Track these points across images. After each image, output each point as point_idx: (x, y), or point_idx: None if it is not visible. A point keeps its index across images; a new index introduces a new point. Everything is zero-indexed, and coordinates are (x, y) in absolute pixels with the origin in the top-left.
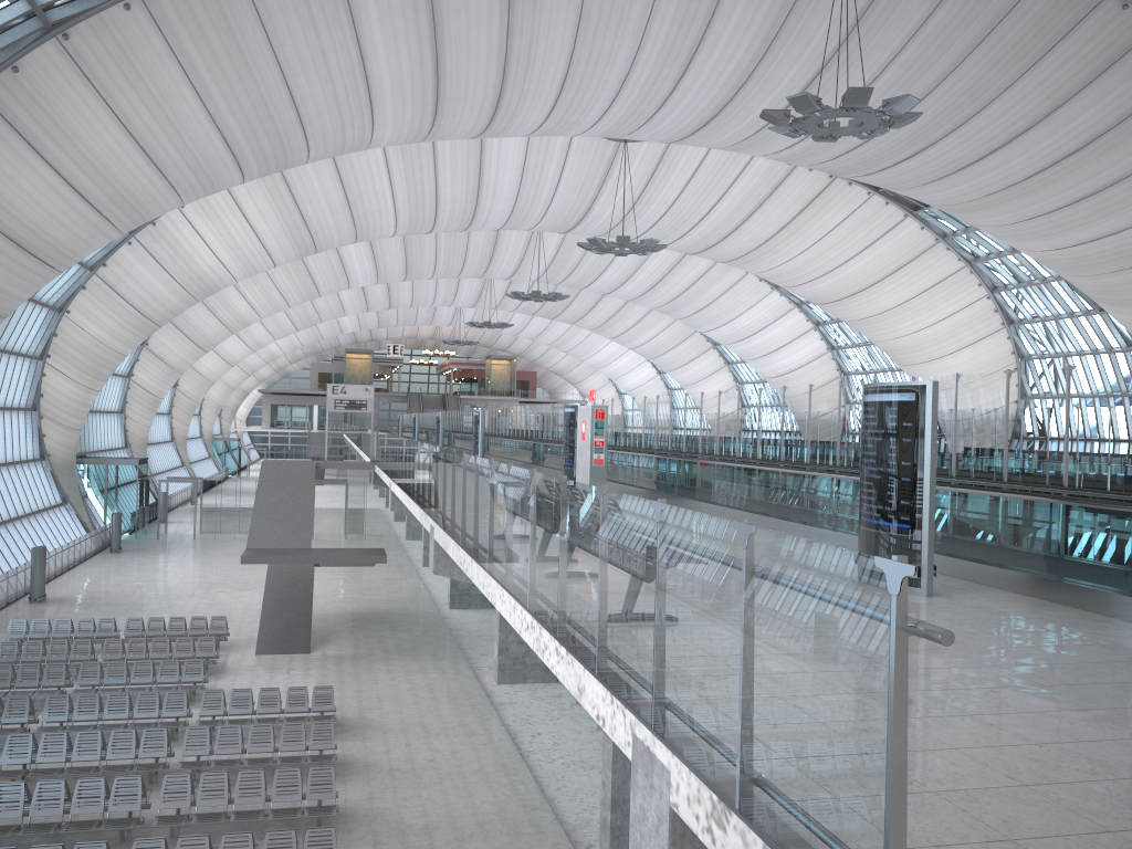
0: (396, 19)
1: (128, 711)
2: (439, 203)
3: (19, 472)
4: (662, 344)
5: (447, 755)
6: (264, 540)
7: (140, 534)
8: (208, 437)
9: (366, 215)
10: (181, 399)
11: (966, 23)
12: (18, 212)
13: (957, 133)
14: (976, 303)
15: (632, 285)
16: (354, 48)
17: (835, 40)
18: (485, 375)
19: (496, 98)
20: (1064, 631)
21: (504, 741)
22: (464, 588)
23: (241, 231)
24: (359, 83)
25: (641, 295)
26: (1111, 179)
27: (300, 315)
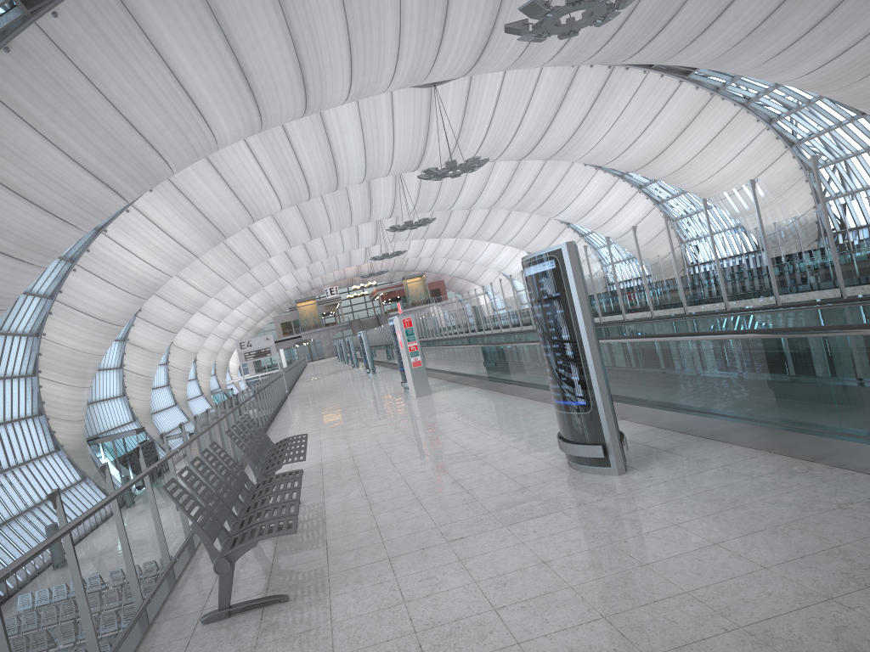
0: (191, 38)
1: None
2: (306, 175)
3: (38, 466)
4: (527, 234)
5: None
6: None
7: None
8: (207, 393)
9: (252, 199)
10: (175, 372)
11: None
12: None
13: None
14: (759, 136)
15: (486, 196)
16: (166, 71)
17: None
18: (405, 292)
19: (301, 79)
20: (740, 508)
21: None
22: None
23: (158, 238)
24: (183, 98)
25: (496, 202)
26: (835, 1)
27: (245, 286)
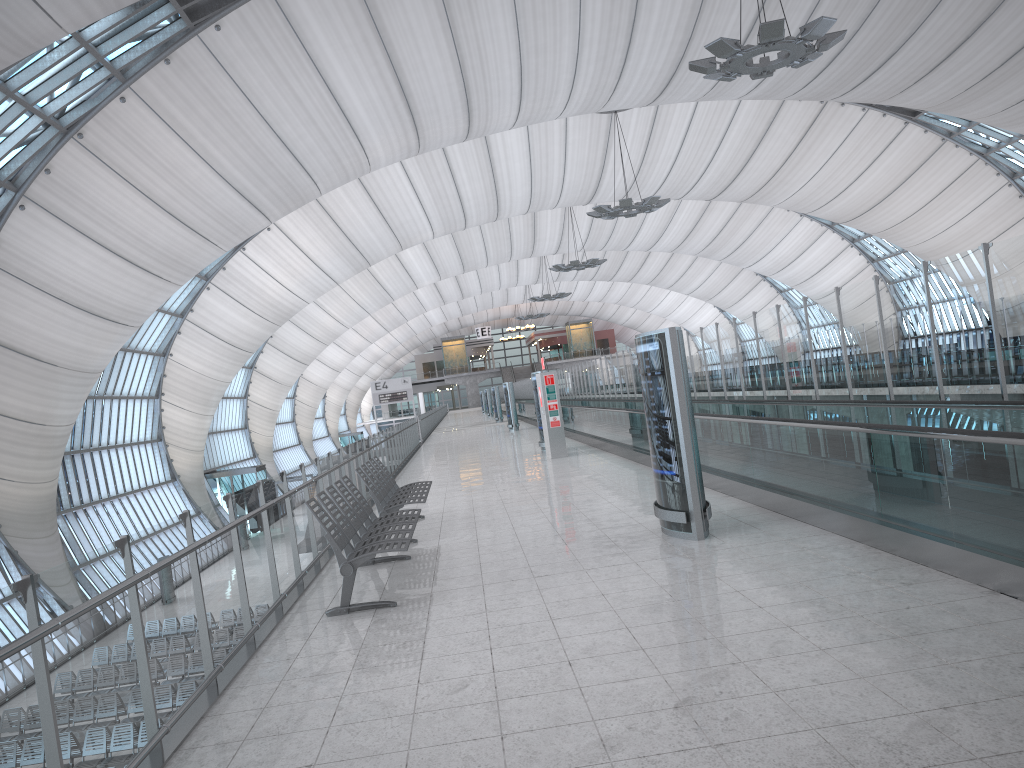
0: (352, 56)
1: None
2: (463, 202)
3: (153, 494)
4: (715, 285)
5: None
6: None
7: None
8: (334, 435)
9: (402, 224)
10: (301, 407)
11: None
12: (82, 286)
13: (917, 36)
14: (998, 192)
15: (669, 238)
16: (323, 89)
17: None
18: (567, 340)
19: (465, 103)
20: (775, 570)
21: None
22: None
23: (298, 260)
24: (338, 118)
25: (679, 245)
26: None
27: (386, 318)
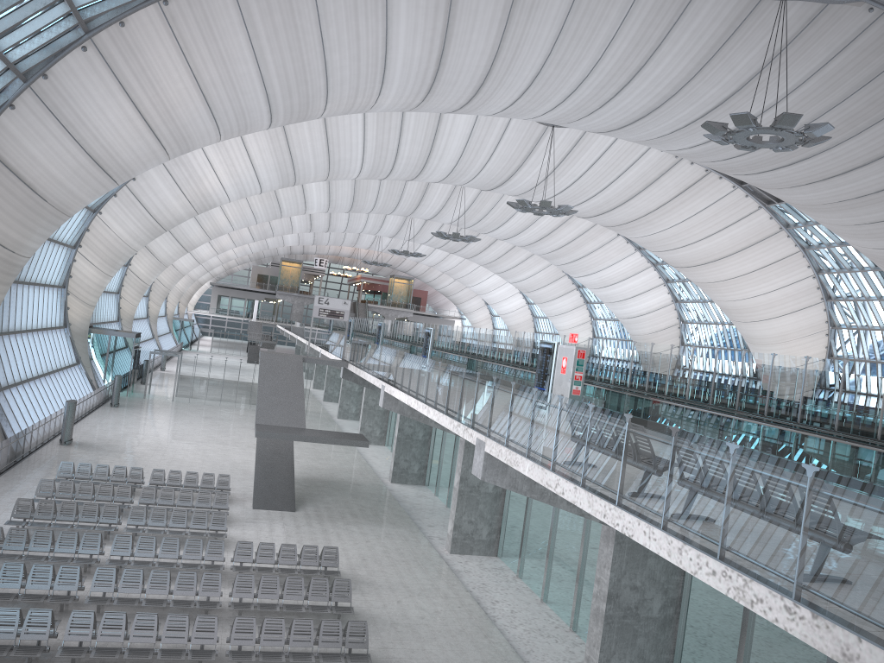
0: (419, 16)
1: (178, 552)
2: (397, 158)
3: (49, 336)
4: (537, 282)
5: (432, 614)
6: (269, 418)
7: (131, 393)
8: (170, 316)
9: (340, 161)
10: (158, 286)
11: (858, 68)
12: (100, 136)
13: (830, 151)
14: (803, 280)
15: (526, 235)
16: (382, 35)
17: (753, 70)
18: (388, 290)
19: (479, 85)
20: None
21: (473, 605)
22: (404, 467)
23: (242, 163)
24: (379, 62)
25: (531, 244)
26: None
27: (258, 230)
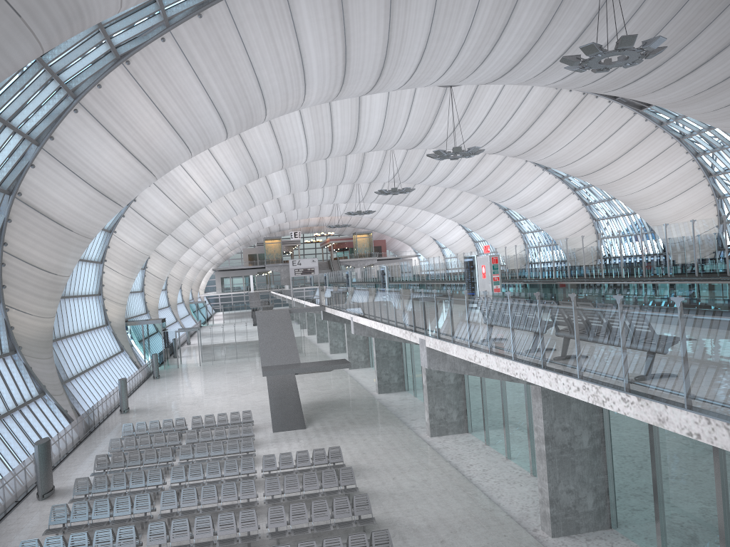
0: (321, 27)
1: (220, 472)
2: (334, 139)
3: (96, 334)
4: (470, 213)
5: (421, 482)
6: (271, 360)
7: (167, 366)
8: (187, 302)
9: (289, 151)
10: (172, 280)
11: None
12: (101, 173)
13: (677, 56)
14: (685, 165)
15: (452, 178)
16: (295, 48)
17: (596, 6)
18: (353, 245)
19: (380, 69)
20: None
21: (452, 471)
22: (386, 380)
23: (214, 170)
24: (298, 69)
25: (457, 183)
26: None
27: (240, 219)
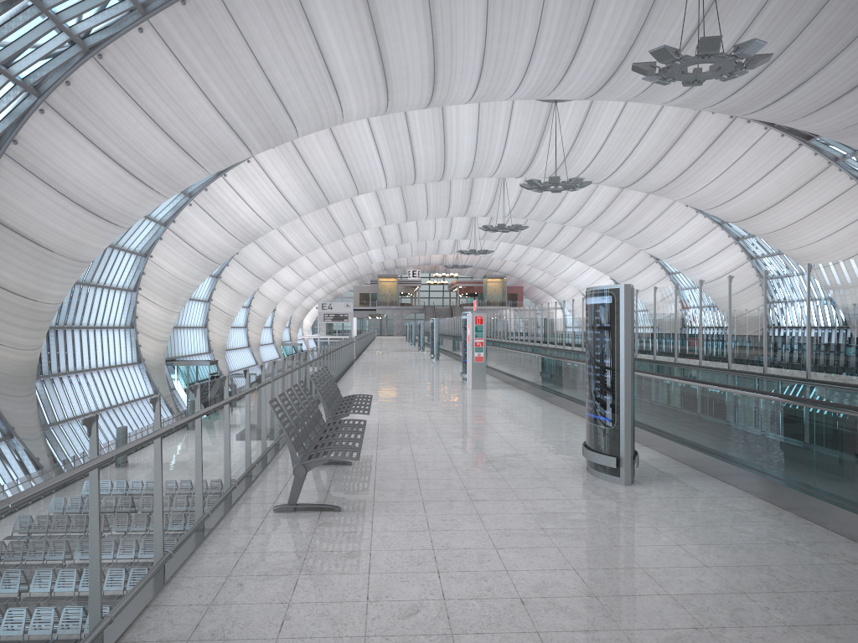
0: (342, 20)
1: None
2: (416, 161)
3: (120, 372)
4: (614, 261)
5: None
6: None
7: None
8: (278, 343)
9: (361, 173)
10: (254, 316)
11: None
12: (84, 186)
13: (826, 70)
14: None
15: (582, 215)
16: (314, 45)
17: (705, 1)
18: (483, 290)
19: (432, 75)
20: (710, 527)
21: None
22: None
23: (270, 191)
24: (322, 72)
25: (590, 223)
26: None
27: (335, 251)
